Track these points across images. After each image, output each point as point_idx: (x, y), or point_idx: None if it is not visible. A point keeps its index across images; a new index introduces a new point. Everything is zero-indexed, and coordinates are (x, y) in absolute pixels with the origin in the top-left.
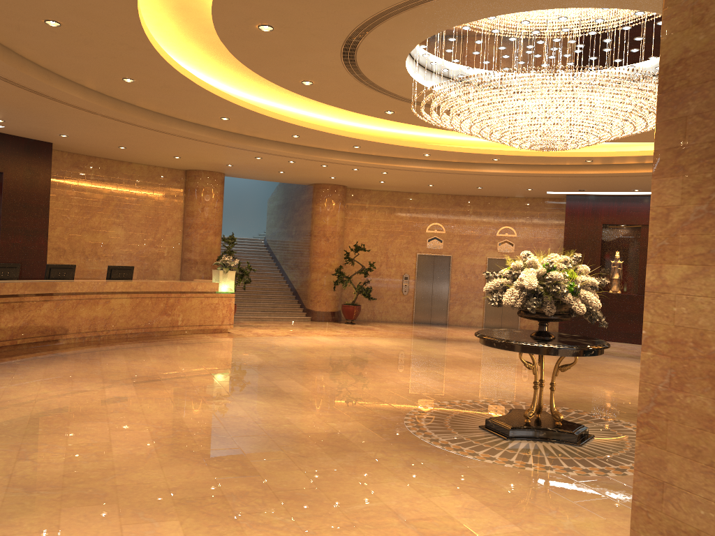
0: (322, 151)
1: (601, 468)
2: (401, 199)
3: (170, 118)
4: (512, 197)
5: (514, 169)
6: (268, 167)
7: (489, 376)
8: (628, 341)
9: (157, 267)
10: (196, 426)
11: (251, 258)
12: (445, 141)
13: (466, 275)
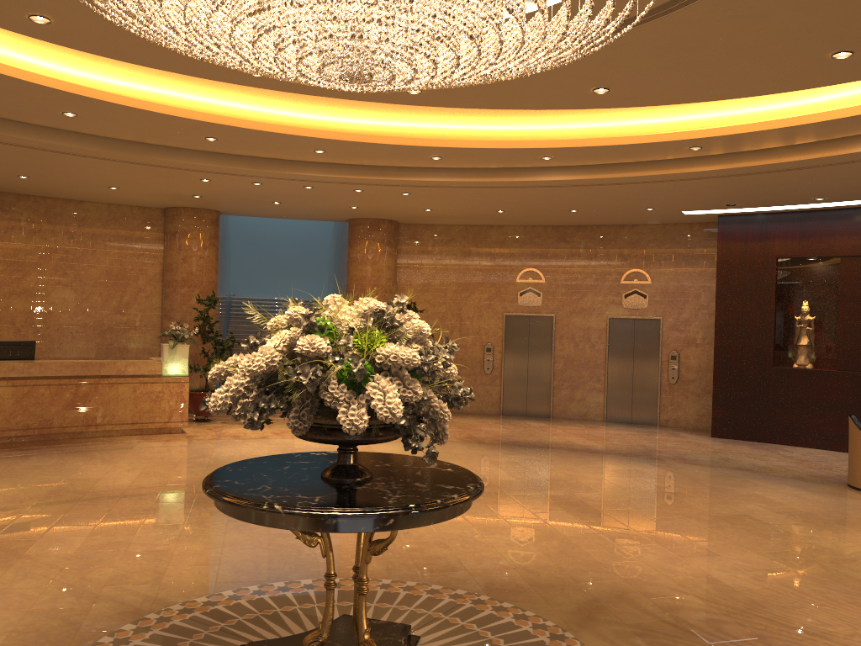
0: (281, 163)
1: None
2: (479, 236)
3: (2, 121)
4: (643, 225)
5: (587, 174)
6: (246, 195)
7: (467, 520)
8: (824, 446)
9: (125, 341)
10: None
11: None
12: (470, 135)
13: (578, 343)
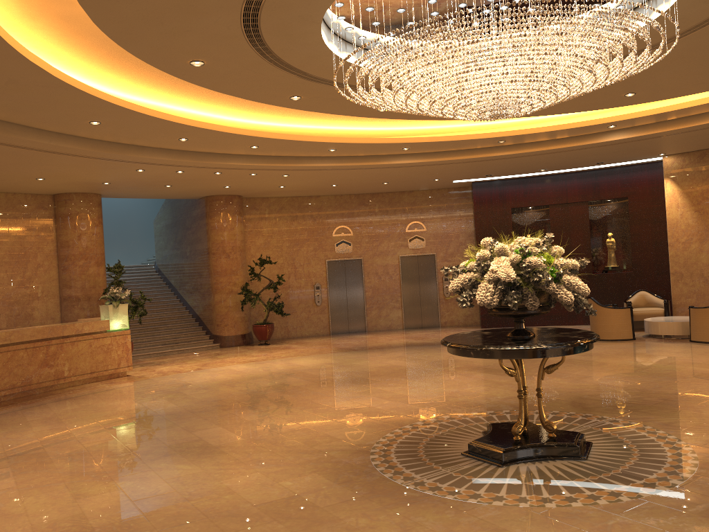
0: (215, 156)
1: (628, 487)
2: (303, 204)
3: (25, 128)
4: (417, 191)
5: (425, 158)
6: (152, 181)
7: (439, 384)
8: (551, 324)
9: (31, 311)
10: (105, 521)
11: (142, 287)
12: (350, 133)
13: (380, 276)
